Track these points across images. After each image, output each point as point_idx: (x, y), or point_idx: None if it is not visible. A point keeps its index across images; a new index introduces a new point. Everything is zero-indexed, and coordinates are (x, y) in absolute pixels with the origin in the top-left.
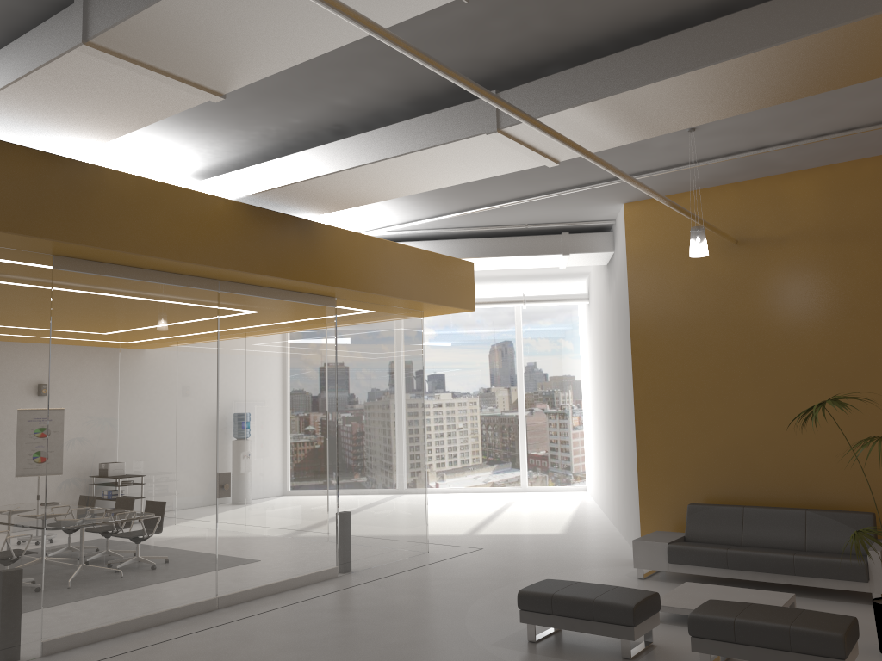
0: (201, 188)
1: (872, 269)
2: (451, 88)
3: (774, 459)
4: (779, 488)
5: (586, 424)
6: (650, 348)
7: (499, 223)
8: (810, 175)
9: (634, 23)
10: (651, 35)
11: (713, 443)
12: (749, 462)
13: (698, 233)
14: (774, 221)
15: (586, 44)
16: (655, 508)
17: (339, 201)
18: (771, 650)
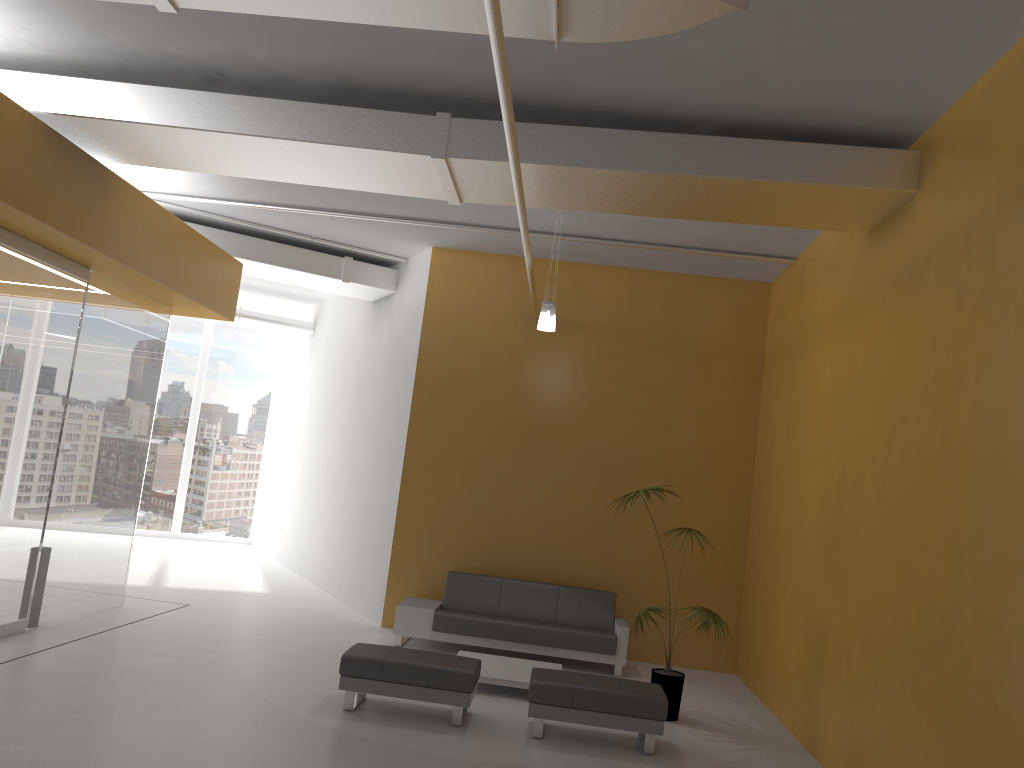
0: None
1: (650, 373)
2: (391, 89)
3: (534, 534)
4: (534, 563)
5: (268, 468)
6: (433, 404)
7: (284, 227)
8: (615, 272)
9: (610, 106)
10: (613, 120)
11: (479, 512)
12: (510, 535)
13: (550, 308)
14: (576, 307)
15: (556, 105)
16: (406, 572)
17: (168, 159)
18: (603, 714)
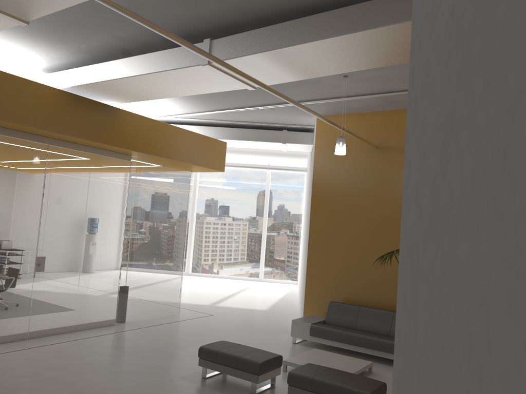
0: (44, 79)
1: None
2: (188, 34)
3: (382, 279)
4: (383, 297)
5: (300, 245)
6: (321, 205)
7: (244, 120)
8: None
9: (290, 6)
10: (303, 15)
11: (350, 266)
12: (368, 280)
13: (340, 140)
14: (400, 137)
15: (264, 16)
16: (313, 301)
17: (128, 97)
18: None
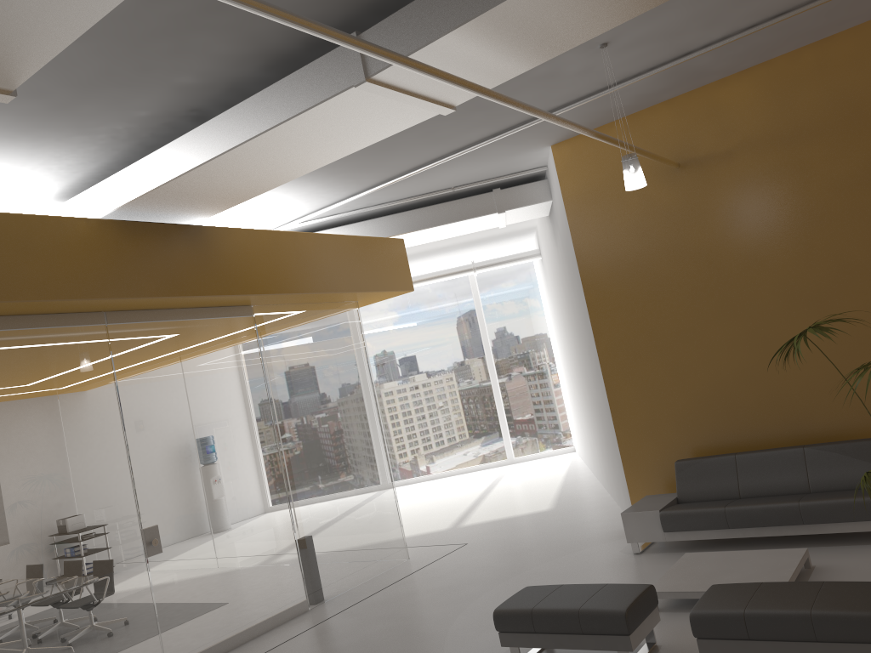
0: (65, 211)
1: (832, 169)
2: (308, 40)
3: (760, 396)
4: (771, 426)
5: (562, 384)
6: (606, 298)
7: (422, 191)
8: (747, 76)
9: None
10: None
11: (691, 390)
12: (733, 404)
13: (630, 162)
14: (716, 135)
15: None
16: (641, 470)
17: (223, 198)
18: (793, 643)
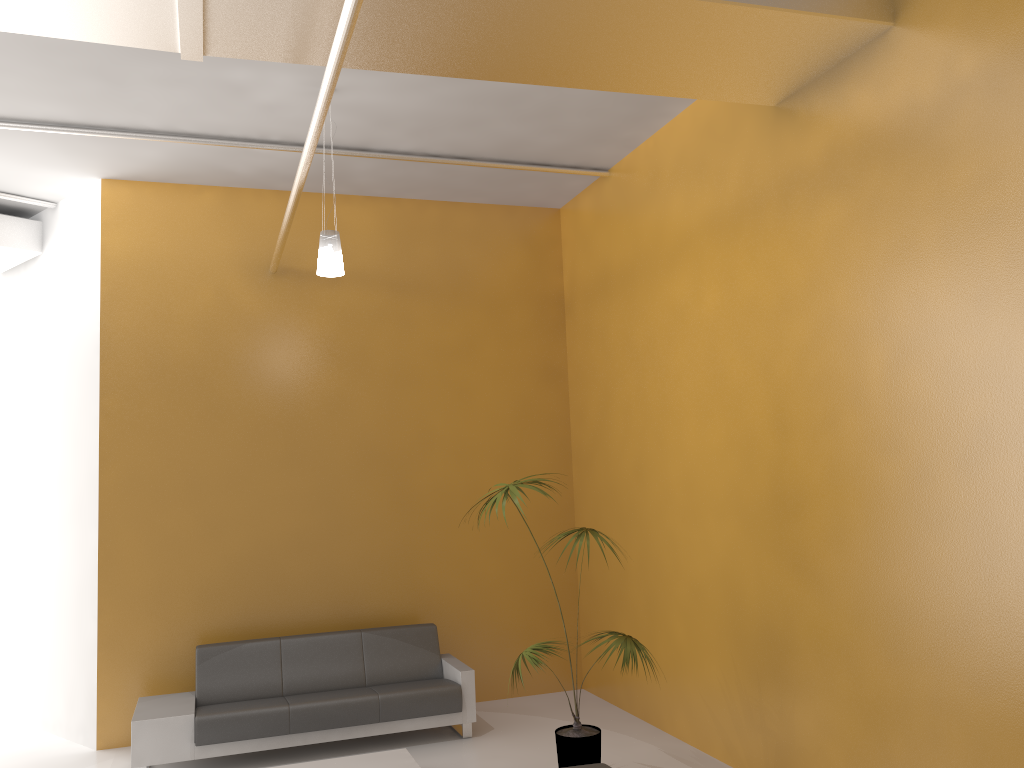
0: None
1: (433, 332)
2: None
3: (310, 567)
4: (315, 606)
5: None
6: (134, 409)
7: None
8: (372, 204)
9: None
10: None
11: (227, 552)
12: (277, 575)
13: (335, 241)
14: None
15: None
16: (126, 661)
17: None
18: None
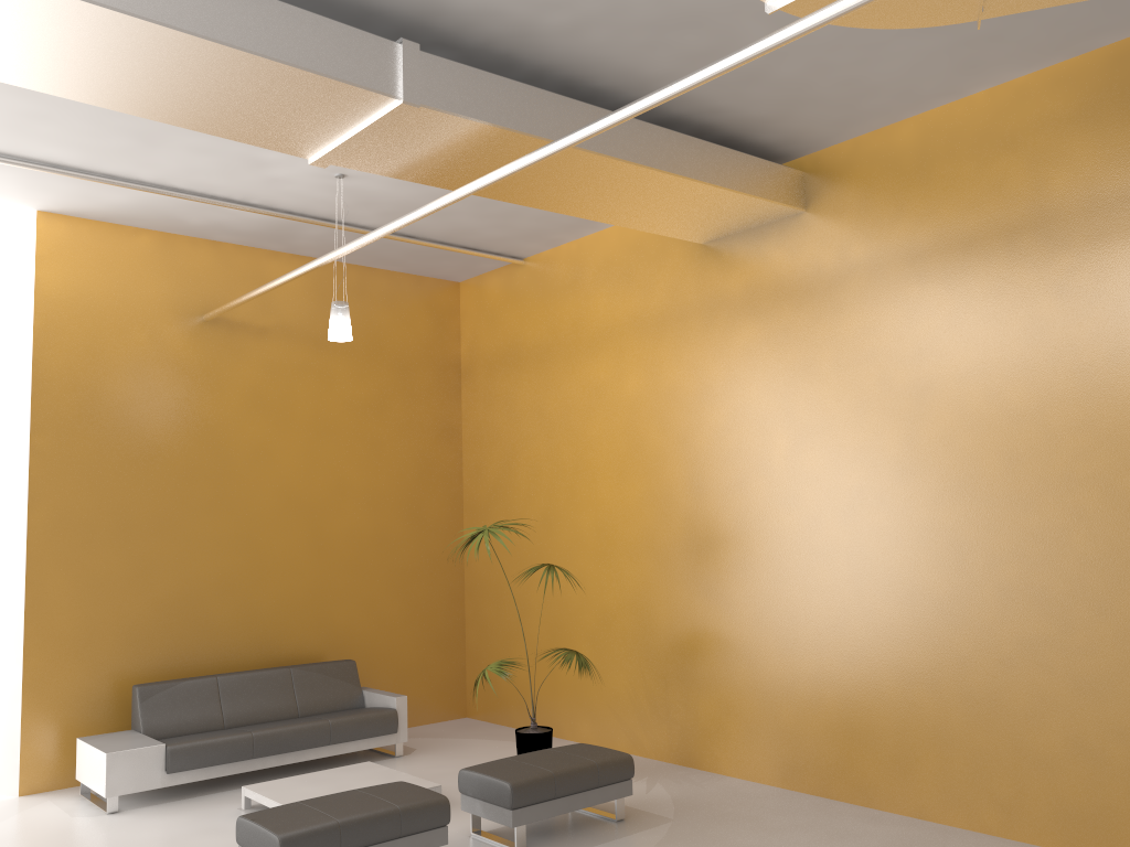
0: None
1: (350, 388)
2: None
3: (234, 609)
4: (237, 646)
5: None
6: (66, 449)
7: None
8: (299, 263)
9: (580, 74)
10: (557, 90)
11: (155, 594)
12: (202, 616)
13: (347, 311)
14: (256, 305)
15: (520, 59)
16: (51, 704)
17: None
18: (581, 793)
